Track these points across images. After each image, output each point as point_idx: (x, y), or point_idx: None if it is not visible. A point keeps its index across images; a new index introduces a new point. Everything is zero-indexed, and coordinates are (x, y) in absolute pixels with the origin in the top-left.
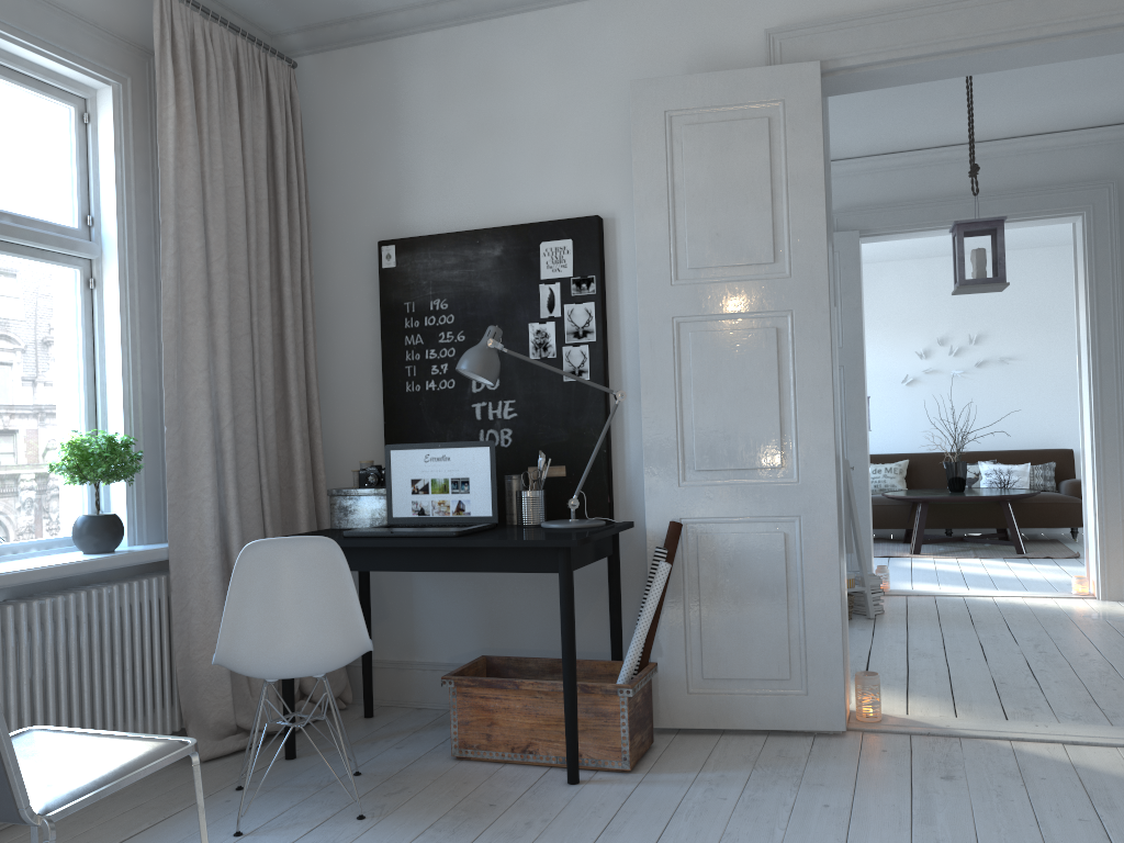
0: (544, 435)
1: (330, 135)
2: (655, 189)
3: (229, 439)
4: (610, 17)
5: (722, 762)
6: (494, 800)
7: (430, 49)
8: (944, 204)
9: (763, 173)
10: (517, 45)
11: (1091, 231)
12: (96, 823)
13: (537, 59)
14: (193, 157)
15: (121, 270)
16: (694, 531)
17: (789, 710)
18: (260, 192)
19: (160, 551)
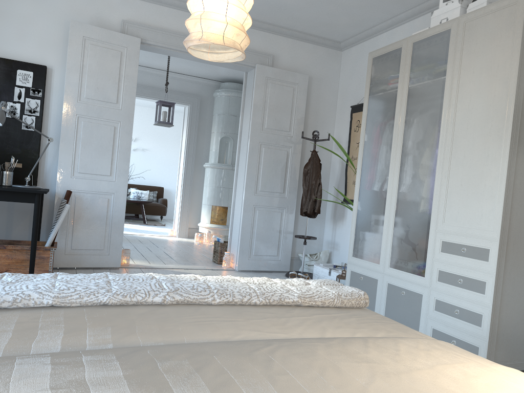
0: (9, 149)
1: None
2: (76, 64)
3: None
4: None
5: None
6: None
7: None
8: (145, 89)
9: (117, 71)
10: None
11: (191, 111)
12: None
13: None
14: None
15: None
16: (74, 195)
17: (102, 260)
18: None
19: None
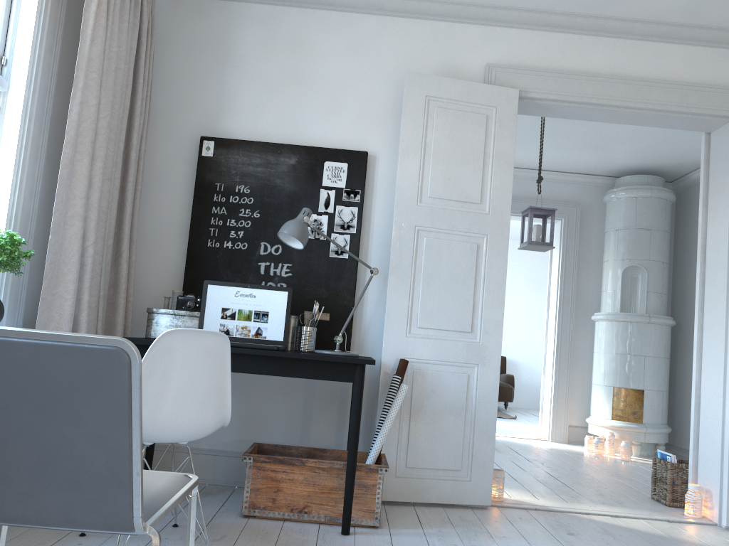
0: (310, 291)
1: (171, 54)
2: (414, 142)
3: (91, 255)
4: (389, 29)
5: (431, 522)
6: (300, 545)
7: (259, 16)
8: None
9: (480, 148)
10: (323, 30)
11: (565, 229)
12: None
13: (336, 43)
14: (102, 36)
15: (24, 106)
16: (412, 367)
17: (458, 491)
18: (128, 78)
19: None
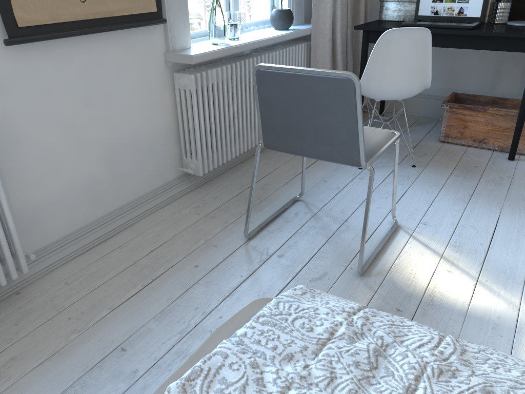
0: None
1: None
2: None
3: None
4: None
5: None
6: (475, 164)
7: None
8: None
9: None
10: None
11: None
12: (291, 157)
13: None
14: None
15: None
16: None
17: None
18: None
19: (308, 30)
